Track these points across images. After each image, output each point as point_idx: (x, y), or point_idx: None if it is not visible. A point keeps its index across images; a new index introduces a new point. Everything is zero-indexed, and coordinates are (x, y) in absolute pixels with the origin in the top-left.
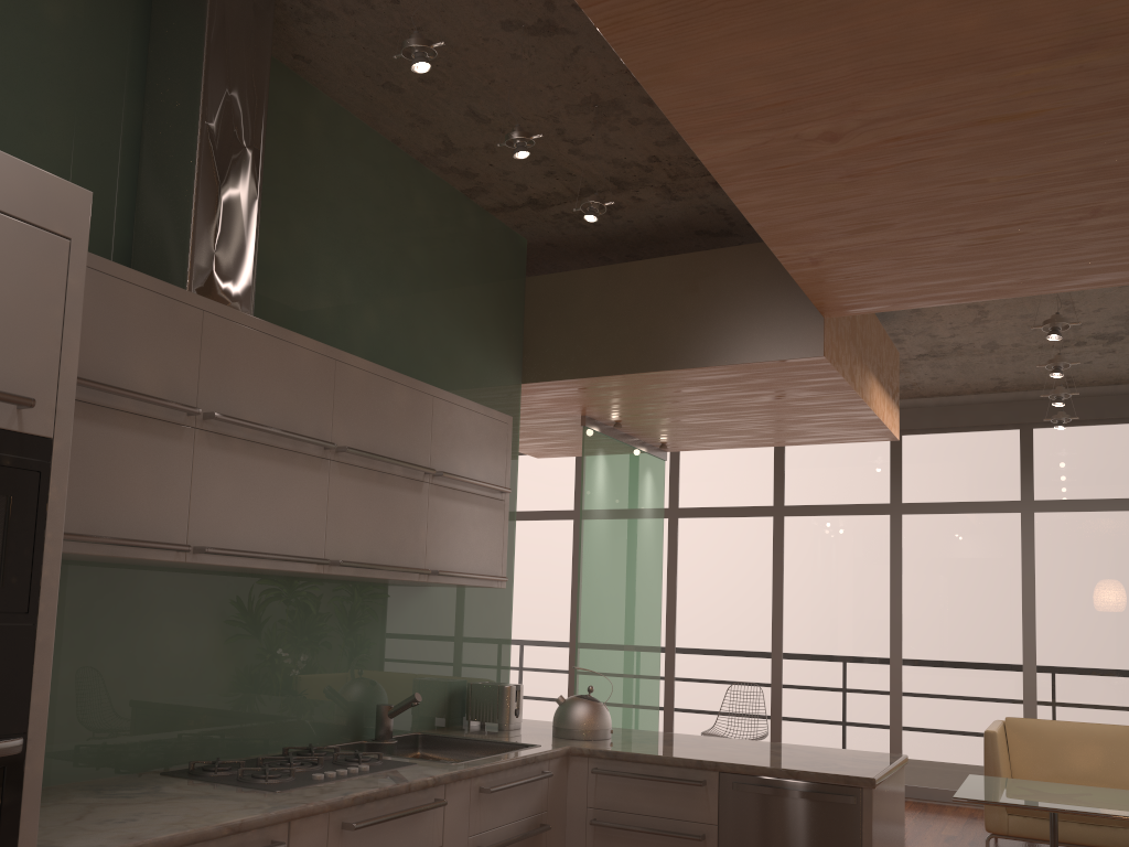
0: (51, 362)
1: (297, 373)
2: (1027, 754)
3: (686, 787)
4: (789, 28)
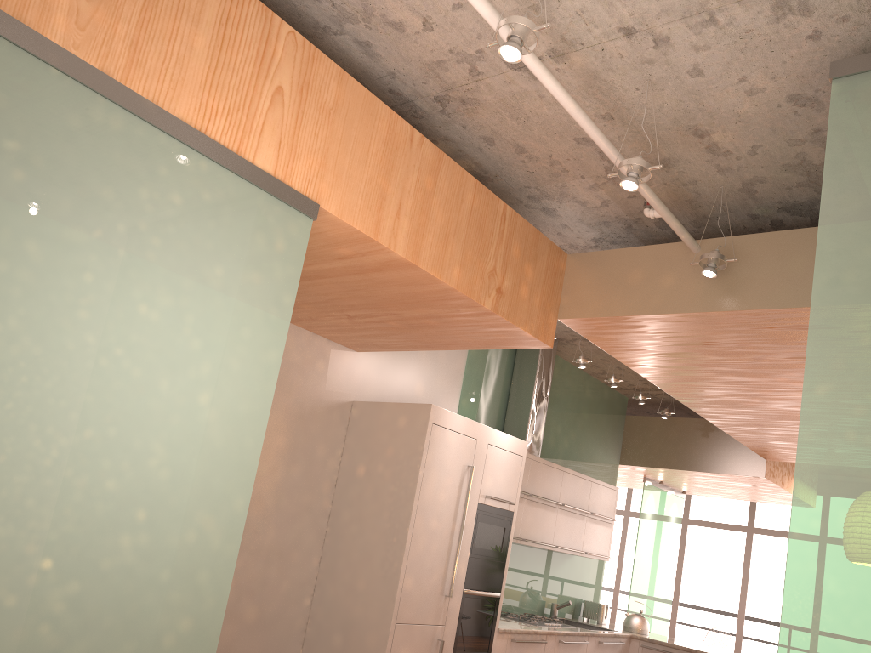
0: (515, 490)
1: (552, 477)
2: None
3: None
4: (741, 408)
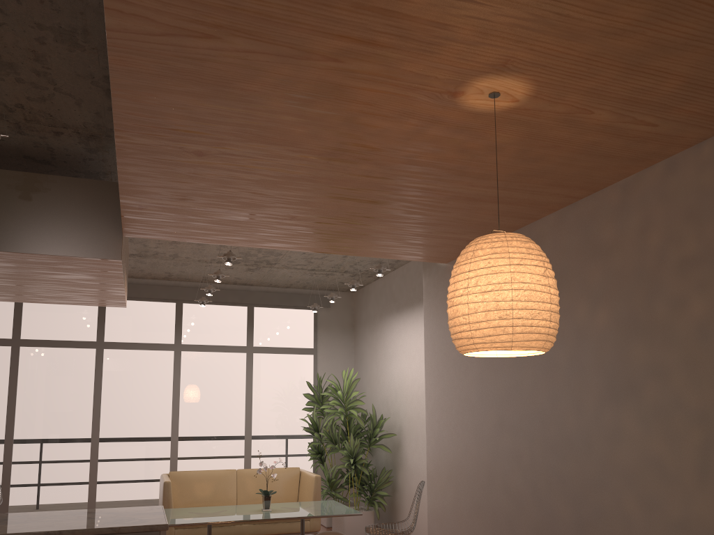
0: None
1: None
2: (181, 492)
3: None
4: (218, 101)
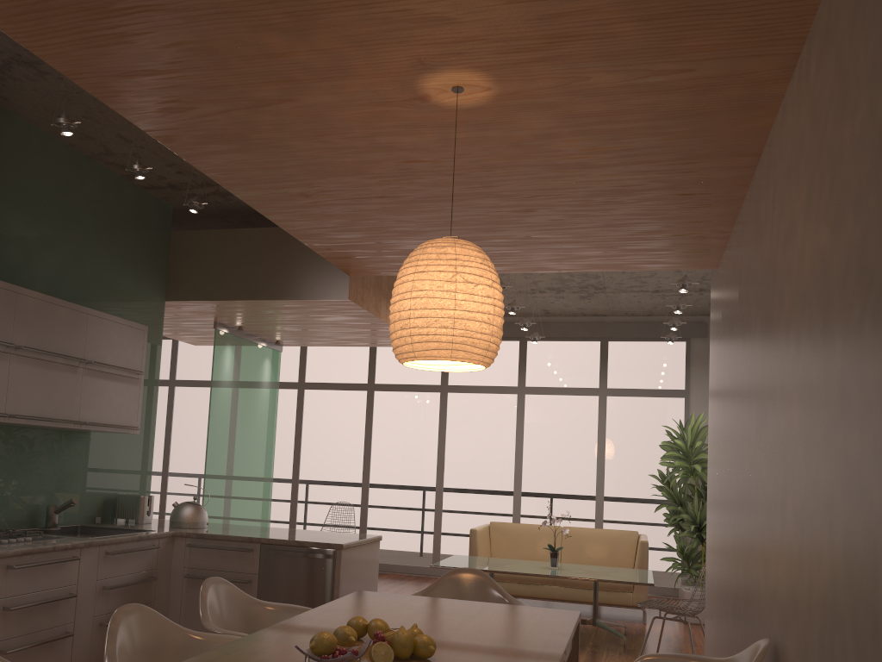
0: None
1: None
2: (500, 544)
3: (242, 553)
4: (259, 151)
